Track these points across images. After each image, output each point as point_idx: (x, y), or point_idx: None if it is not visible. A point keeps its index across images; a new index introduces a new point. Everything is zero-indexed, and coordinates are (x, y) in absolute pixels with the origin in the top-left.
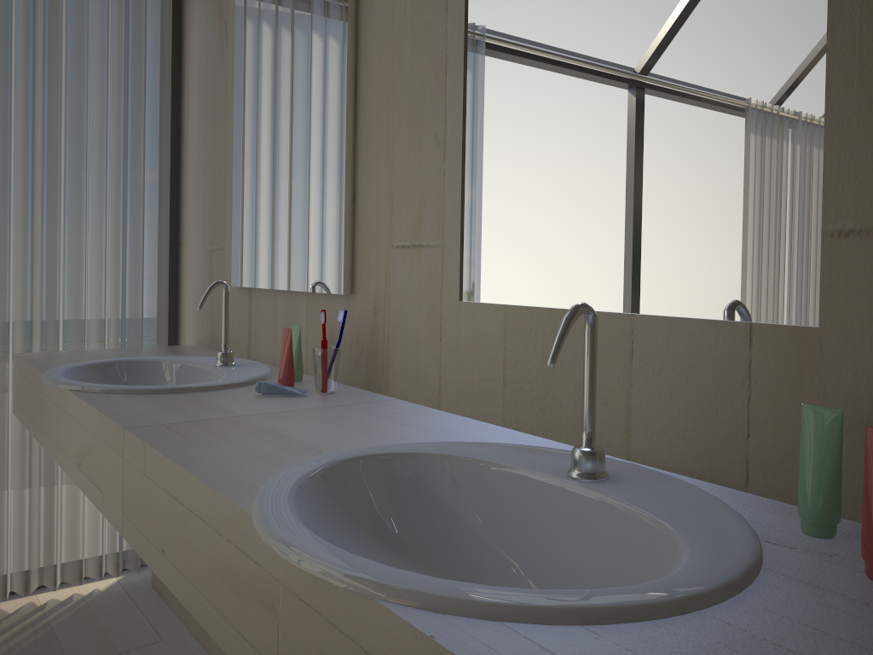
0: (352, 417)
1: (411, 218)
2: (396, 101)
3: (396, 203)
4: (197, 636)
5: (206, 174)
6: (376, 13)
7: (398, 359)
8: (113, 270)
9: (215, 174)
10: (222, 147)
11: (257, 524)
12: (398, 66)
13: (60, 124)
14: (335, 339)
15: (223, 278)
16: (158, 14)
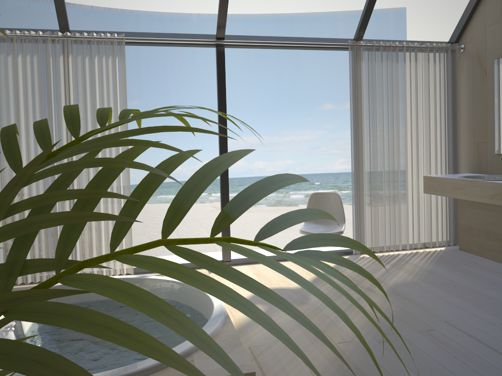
0: None
1: None
2: None
3: None
4: (491, 259)
5: (474, 118)
6: None
7: None
8: (442, 150)
9: (479, 118)
10: (484, 110)
11: None
12: None
13: (429, 107)
14: None
15: (486, 151)
16: (452, 67)
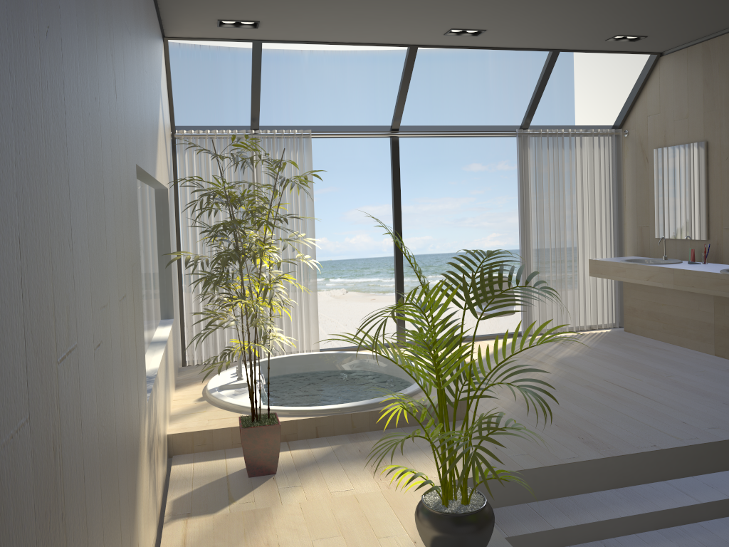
0: (719, 266)
1: (728, 222)
2: (722, 193)
3: (723, 218)
4: (652, 337)
5: (637, 202)
6: (714, 171)
7: (725, 255)
8: (607, 234)
9: (642, 203)
10: (646, 195)
11: (725, 273)
12: (723, 185)
13: (594, 191)
14: (702, 251)
15: (648, 235)
16: (616, 152)
